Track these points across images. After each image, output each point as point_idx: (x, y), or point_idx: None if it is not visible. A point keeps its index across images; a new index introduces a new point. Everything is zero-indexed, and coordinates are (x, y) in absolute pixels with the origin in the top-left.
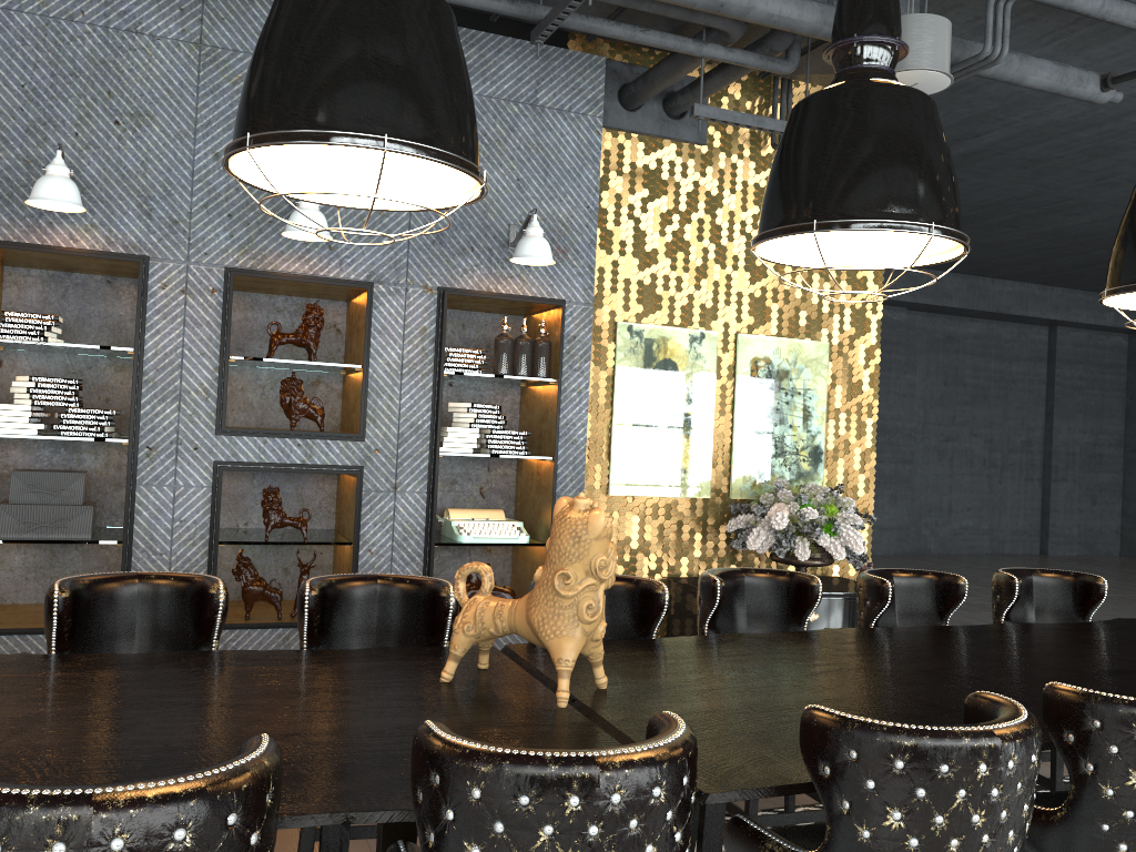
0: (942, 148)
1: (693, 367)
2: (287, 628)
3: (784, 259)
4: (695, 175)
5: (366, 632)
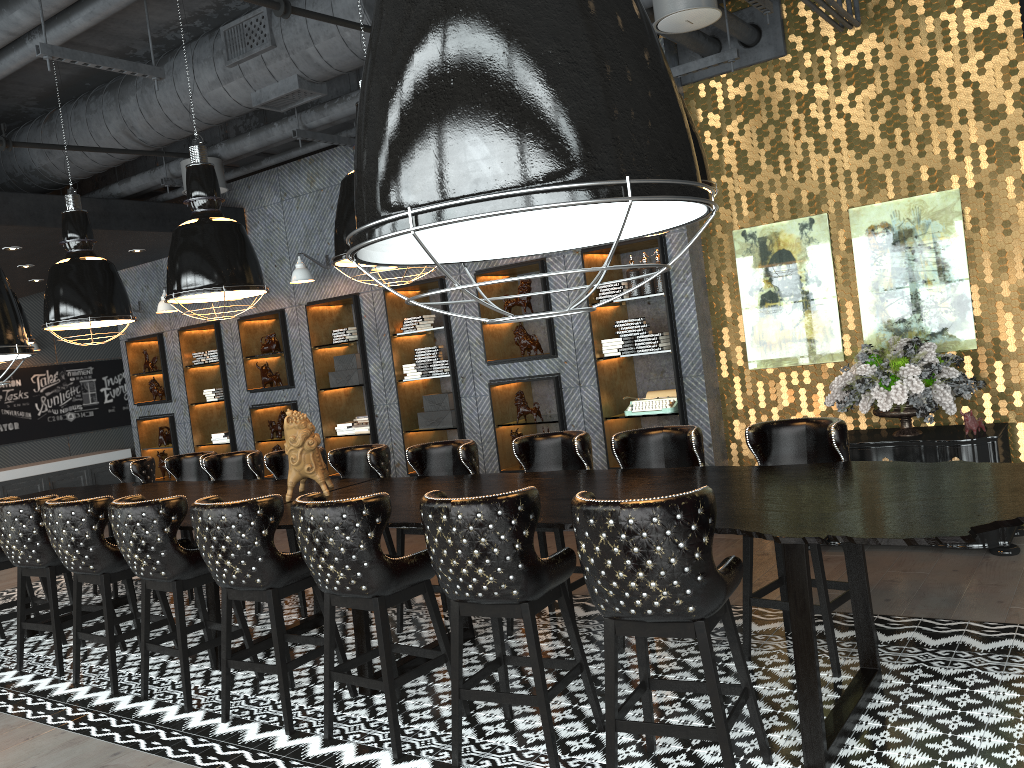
0: None
1: (806, 251)
2: None
3: None
4: (782, 85)
5: (367, 472)
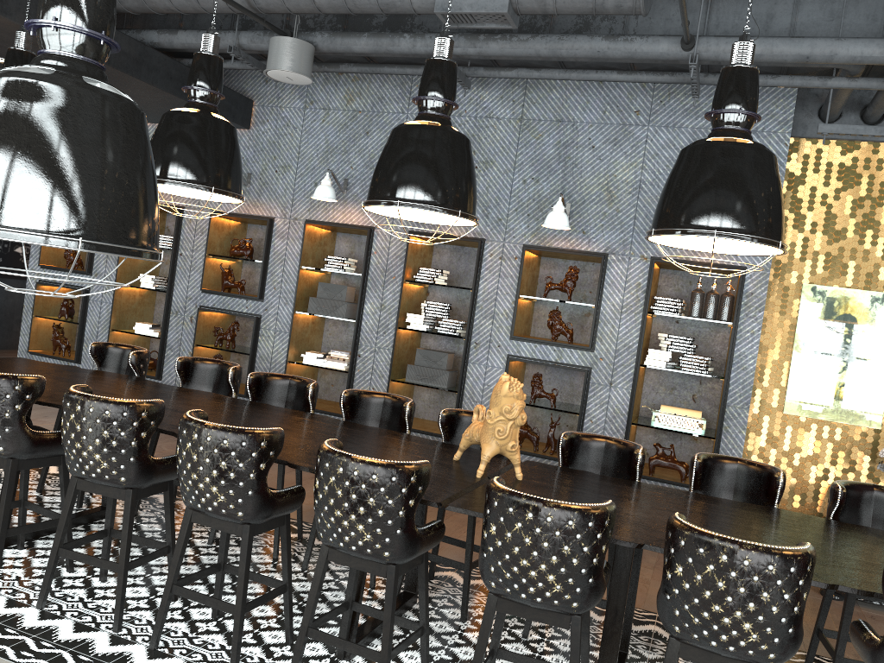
0: (744, 180)
1: (872, 322)
2: (538, 457)
3: (702, 248)
4: None
5: None
